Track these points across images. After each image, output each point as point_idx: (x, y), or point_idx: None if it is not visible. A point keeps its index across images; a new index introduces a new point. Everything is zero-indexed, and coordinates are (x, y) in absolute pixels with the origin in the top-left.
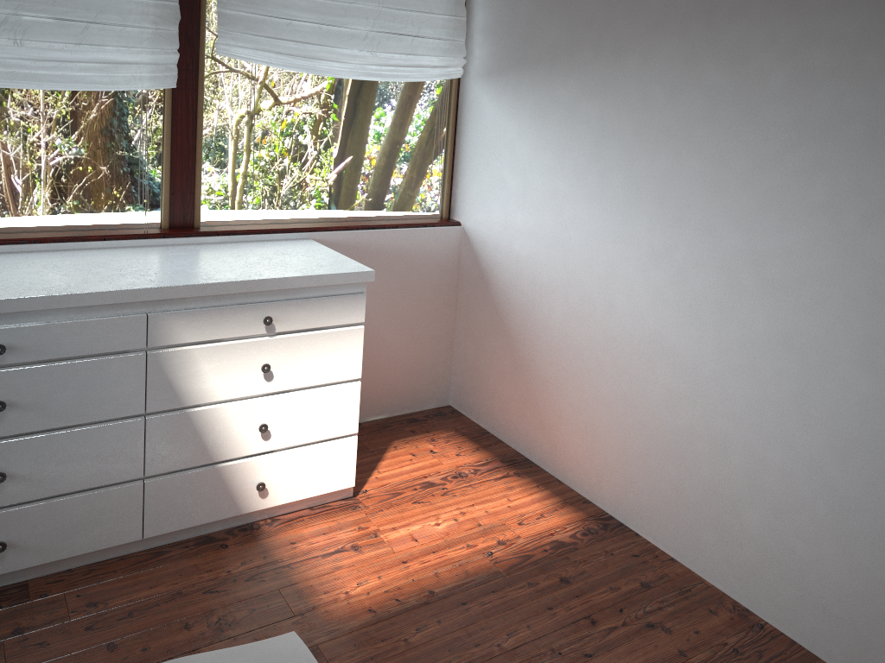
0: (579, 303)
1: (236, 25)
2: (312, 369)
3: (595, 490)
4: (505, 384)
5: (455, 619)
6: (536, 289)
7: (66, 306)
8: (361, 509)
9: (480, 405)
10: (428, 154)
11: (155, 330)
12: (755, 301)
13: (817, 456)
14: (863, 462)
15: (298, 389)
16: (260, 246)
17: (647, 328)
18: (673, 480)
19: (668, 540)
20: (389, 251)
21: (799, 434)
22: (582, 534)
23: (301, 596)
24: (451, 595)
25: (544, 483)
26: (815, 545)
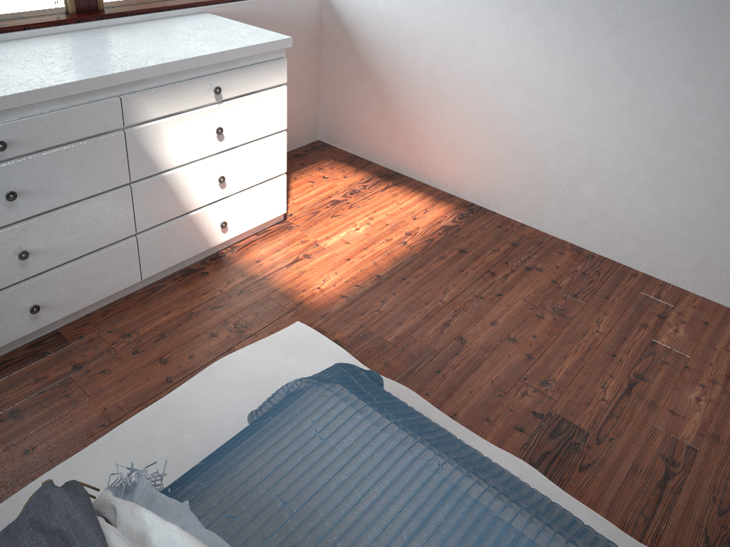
0: (443, 49)
1: None
2: (252, 127)
3: (458, 187)
4: (372, 119)
5: (403, 290)
6: (401, 41)
7: (50, 99)
8: (295, 228)
9: (348, 137)
10: None
11: (128, 110)
12: (603, 37)
13: (642, 143)
14: (677, 143)
15: (241, 145)
16: (170, 23)
17: (507, 64)
18: (525, 172)
19: (519, 213)
20: (268, 18)
21: (630, 130)
22: (459, 219)
23: (286, 297)
24: (392, 275)
25: (417, 187)
26: (635, 200)
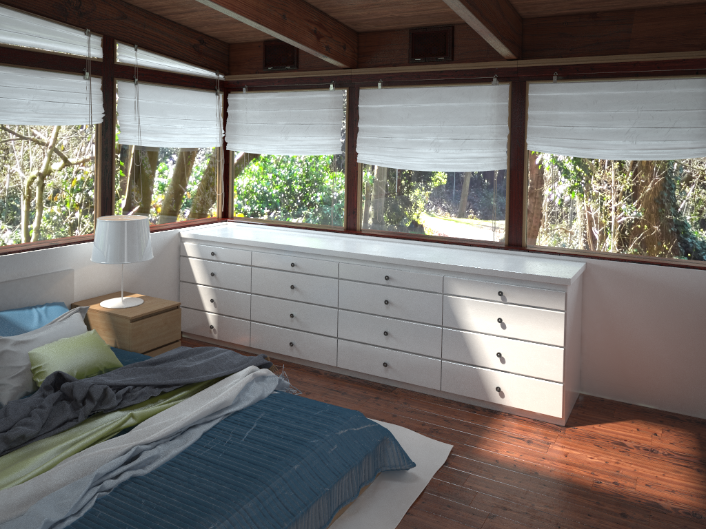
0: None
1: (537, 133)
2: (529, 330)
3: None
4: None
5: (529, 486)
6: None
7: (411, 265)
8: (559, 432)
9: None
10: (699, 213)
11: (446, 285)
12: None
13: None
14: None
15: (523, 340)
16: (543, 260)
17: None
18: None
19: None
20: (651, 281)
21: None
22: (684, 512)
23: (476, 440)
24: (544, 479)
25: None
26: None
